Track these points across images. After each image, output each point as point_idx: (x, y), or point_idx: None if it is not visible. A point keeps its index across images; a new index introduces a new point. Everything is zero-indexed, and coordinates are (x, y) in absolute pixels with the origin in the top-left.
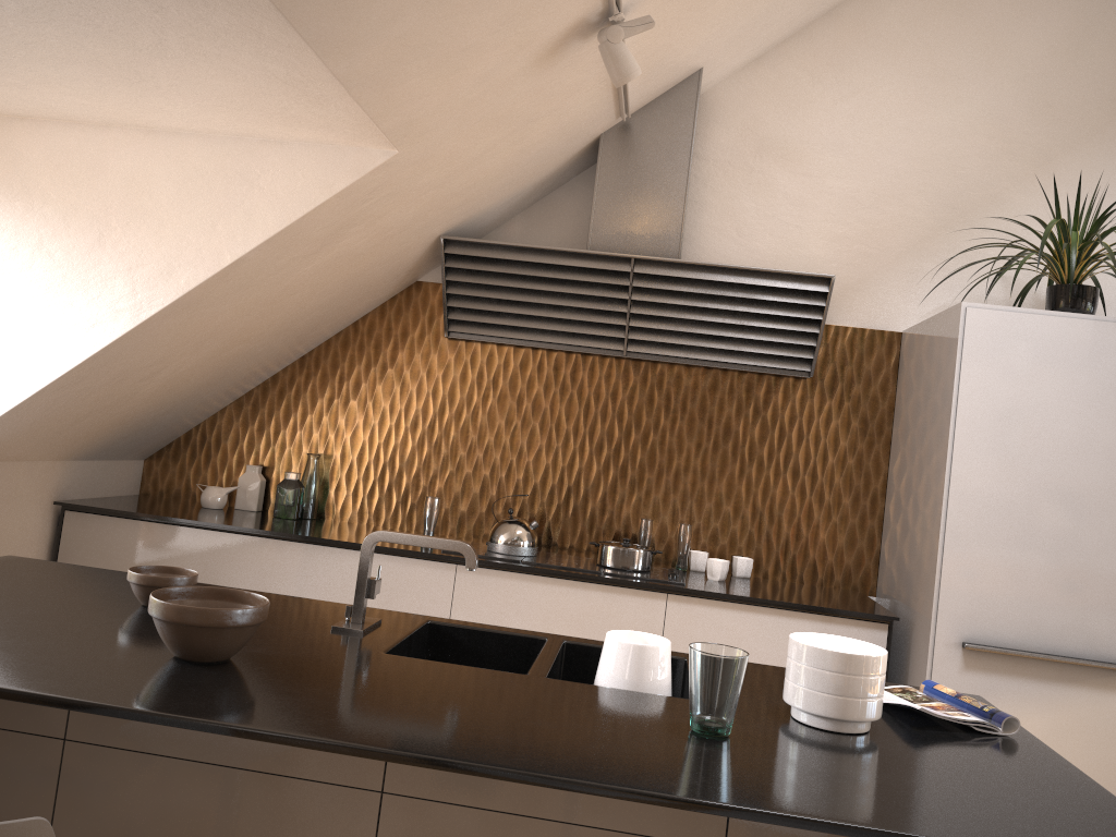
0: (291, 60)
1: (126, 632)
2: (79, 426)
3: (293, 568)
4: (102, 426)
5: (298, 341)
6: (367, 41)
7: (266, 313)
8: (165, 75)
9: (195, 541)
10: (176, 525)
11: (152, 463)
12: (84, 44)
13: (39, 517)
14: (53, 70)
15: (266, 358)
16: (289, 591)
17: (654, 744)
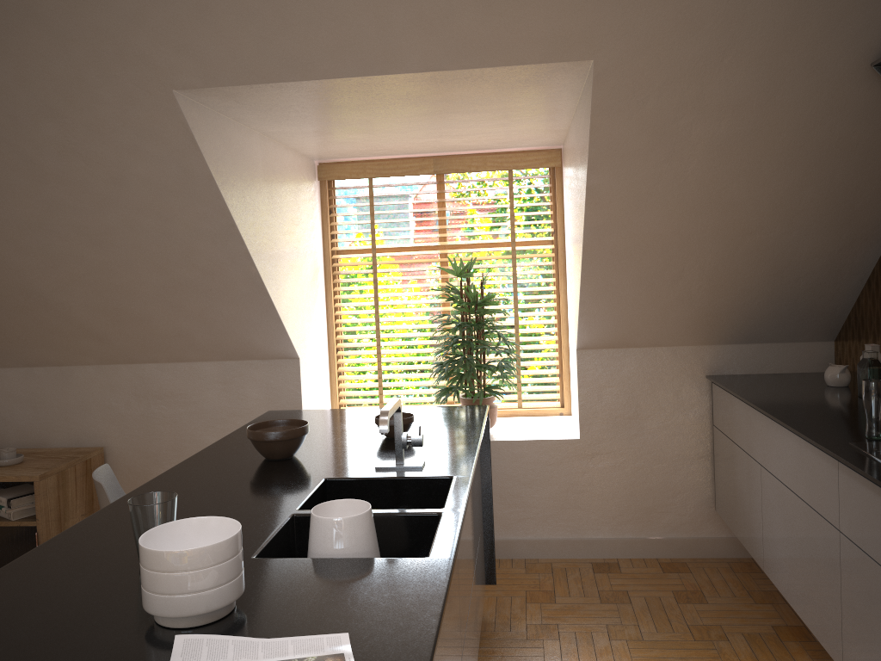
0: (396, 80)
1: (320, 442)
2: (674, 320)
3: (772, 444)
4: (704, 318)
5: (846, 217)
6: (396, 45)
7: (722, 209)
8: (456, 101)
9: (742, 412)
10: (736, 398)
11: (837, 344)
12: (417, 110)
13: (694, 386)
14: (469, 116)
15: (824, 239)
16: (772, 466)
17: (126, 546)
